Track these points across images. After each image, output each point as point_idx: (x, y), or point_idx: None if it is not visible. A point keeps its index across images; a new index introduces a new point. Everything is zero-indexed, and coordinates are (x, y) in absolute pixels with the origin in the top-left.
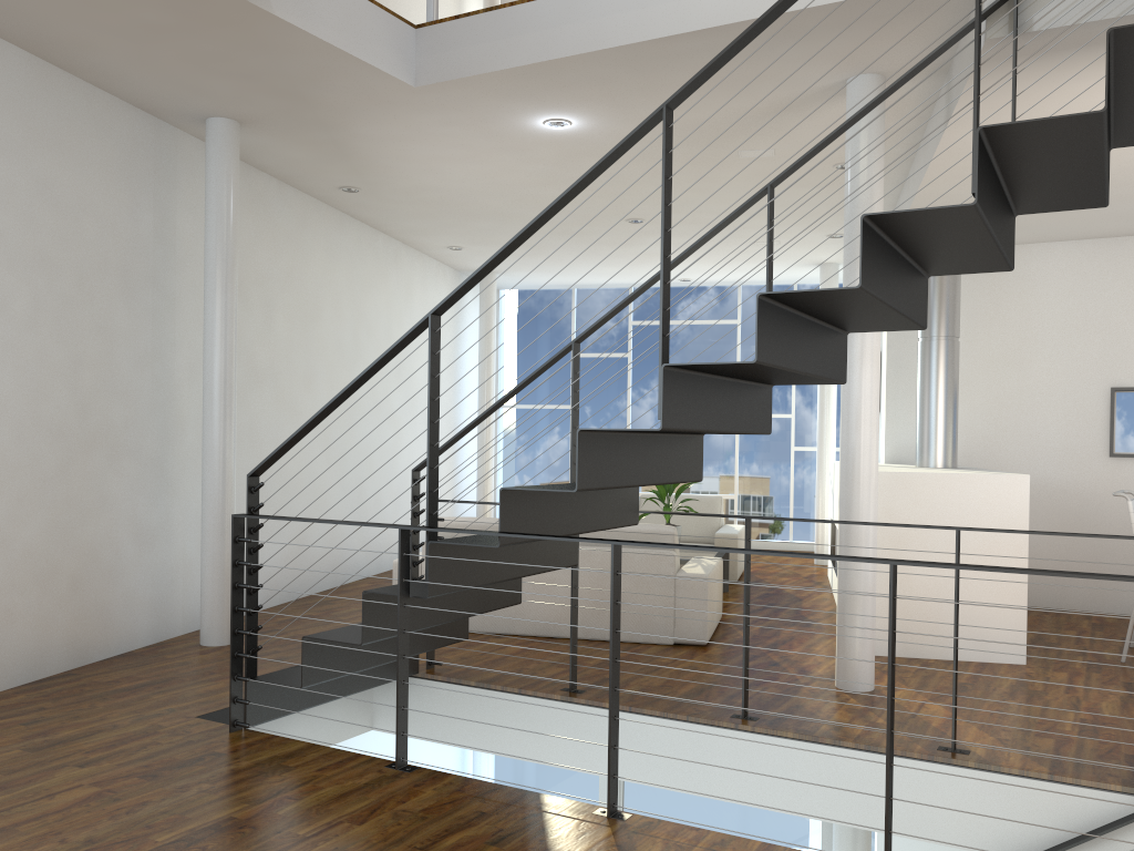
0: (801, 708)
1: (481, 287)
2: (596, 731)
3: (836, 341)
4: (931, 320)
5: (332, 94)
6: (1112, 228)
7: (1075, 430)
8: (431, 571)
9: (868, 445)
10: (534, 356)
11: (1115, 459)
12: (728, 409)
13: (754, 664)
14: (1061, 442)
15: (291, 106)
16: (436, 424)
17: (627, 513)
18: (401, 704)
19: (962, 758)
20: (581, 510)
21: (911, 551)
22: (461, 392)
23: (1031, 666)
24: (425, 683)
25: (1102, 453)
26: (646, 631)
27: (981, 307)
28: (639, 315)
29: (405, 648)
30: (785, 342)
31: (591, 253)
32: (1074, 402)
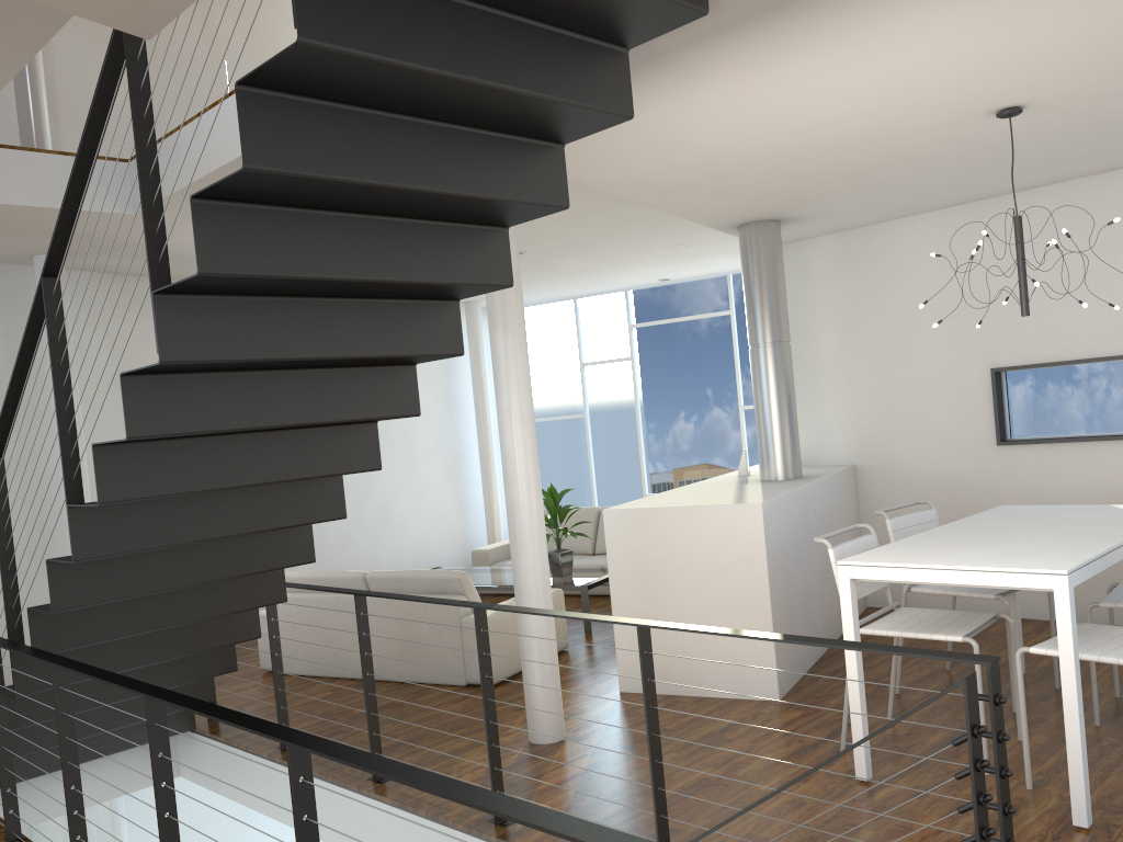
0: (449, 767)
1: (465, 317)
2: (287, 788)
3: (342, 436)
4: (753, 327)
5: (86, 229)
6: (954, 196)
7: (961, 418)
8: (17, 674)
9: (522, 502)
10: (547, 369)
11: (1004, 447)
12: (231, 515)
13: (502, 709)
14: (948, 433)
15: (74, 240)
16: (10, 550)
17: (264, 594)
18: (6, 787)
19: (492, 832)
20: (176, 604)
21: (661, 587)
22: (462, 418)
23: (781, 703)
24: (200, 737)
25: (990, 442)
26: (443, 673)
27: (858, 293)
28: (637, 317)
29: (6, 740)
30: (182, 470)
31: (531, 277)
32: (957, 388)
